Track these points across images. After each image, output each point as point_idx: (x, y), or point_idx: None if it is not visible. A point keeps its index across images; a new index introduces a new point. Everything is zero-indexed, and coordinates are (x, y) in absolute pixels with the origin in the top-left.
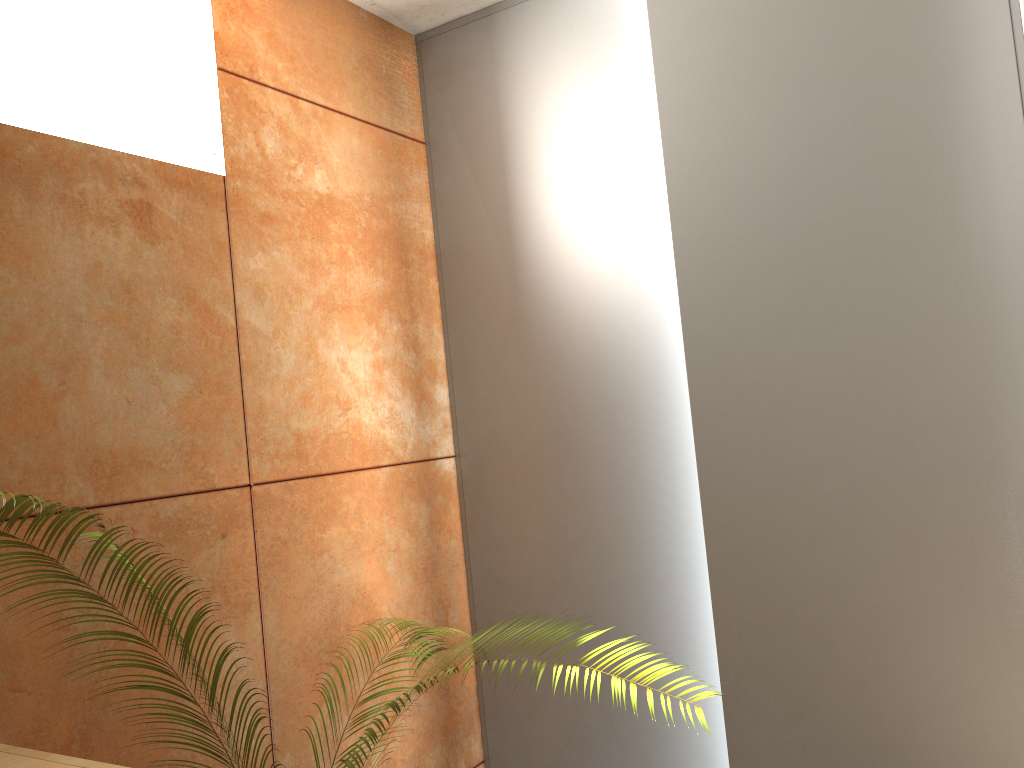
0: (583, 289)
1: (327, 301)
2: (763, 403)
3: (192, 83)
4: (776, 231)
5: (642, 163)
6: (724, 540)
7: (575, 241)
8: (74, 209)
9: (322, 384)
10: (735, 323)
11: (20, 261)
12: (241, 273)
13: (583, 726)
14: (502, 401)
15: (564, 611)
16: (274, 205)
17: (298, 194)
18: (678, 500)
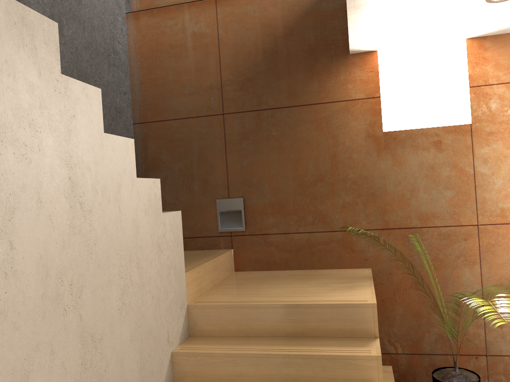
0: None
1: None
2: None
3: (466, 91)
4: None
5: None
6: None
7: None
8: (415, 148)
9: None
10: None
11: (399, 165)
12: (477, 155)
13: None
14: None
15: None
16: (494, 128)
17: (507, 120)
18: None
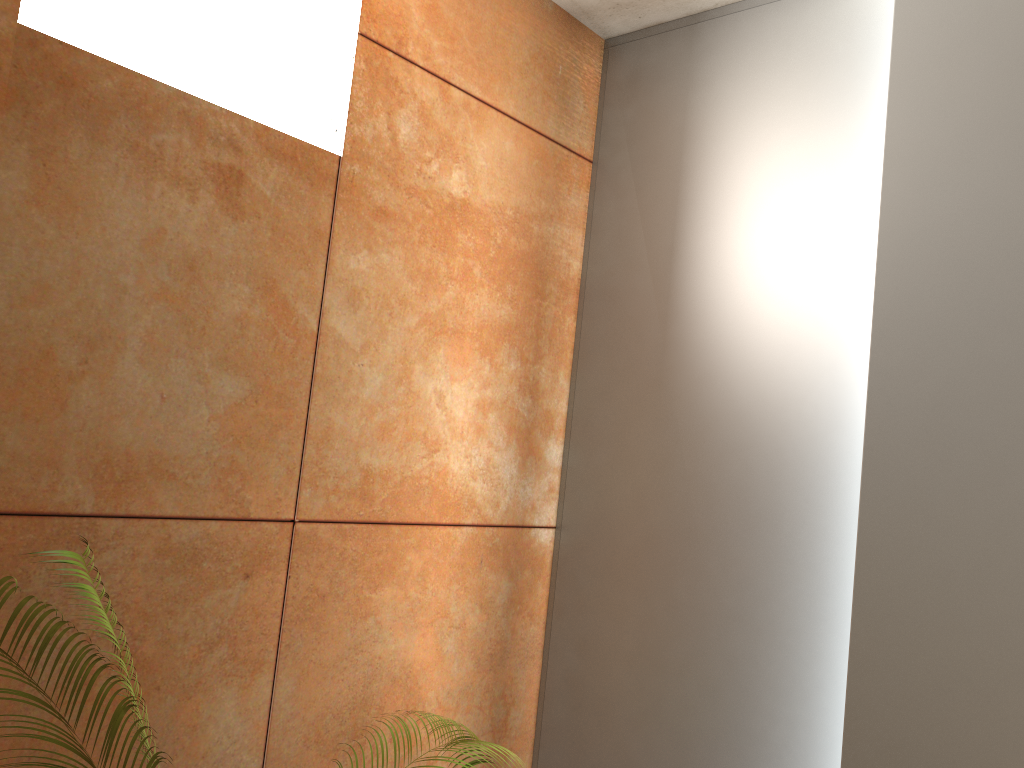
0: (745, 362)
1: (436, 321)
2: (959, 558)
3: (330, 48)
4: (1020, 334)
5: (849, 220)
6: (871, 726)
7: (746, 302)
8: (146, 162)
9: (409, 416)
10: (939, 444)
11: (64, 210)
12: (337, 271)
13: None
14: (622, 476)
15: (647, 749)
16: (394, 200)
17: (426, 193)
18: (817, 651)
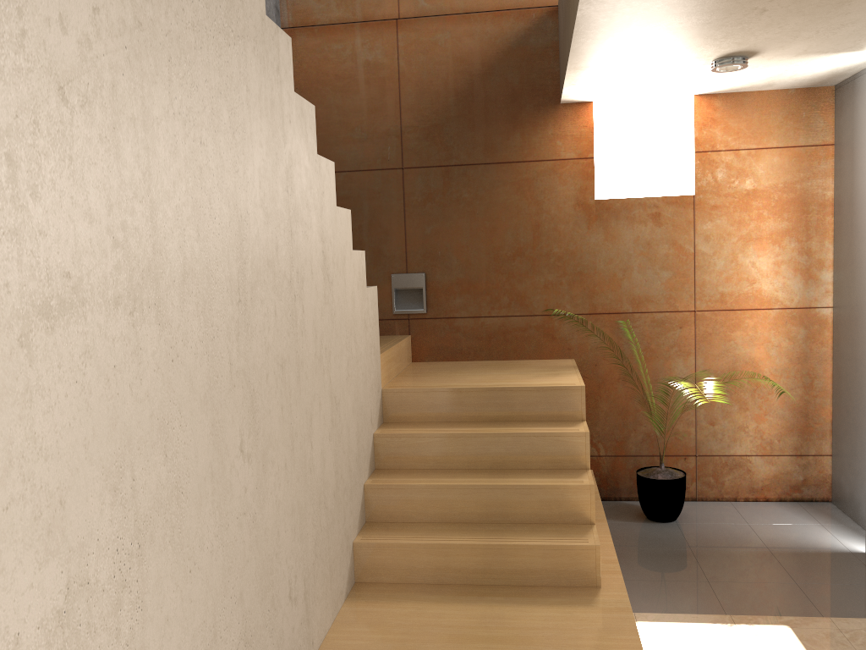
0: None
1: (746, 237)
2: None
3: (691, 156)
4: None
5: None
6: None
7: None
8: (630, 220)
9: (738, 273)
10: None
11: (612, 239)
12: (698, 231)
13: (855, 448)
14: (845, 283)
15: (854, 392)
16: (719, 201)
17: (734, 193)
18: None
